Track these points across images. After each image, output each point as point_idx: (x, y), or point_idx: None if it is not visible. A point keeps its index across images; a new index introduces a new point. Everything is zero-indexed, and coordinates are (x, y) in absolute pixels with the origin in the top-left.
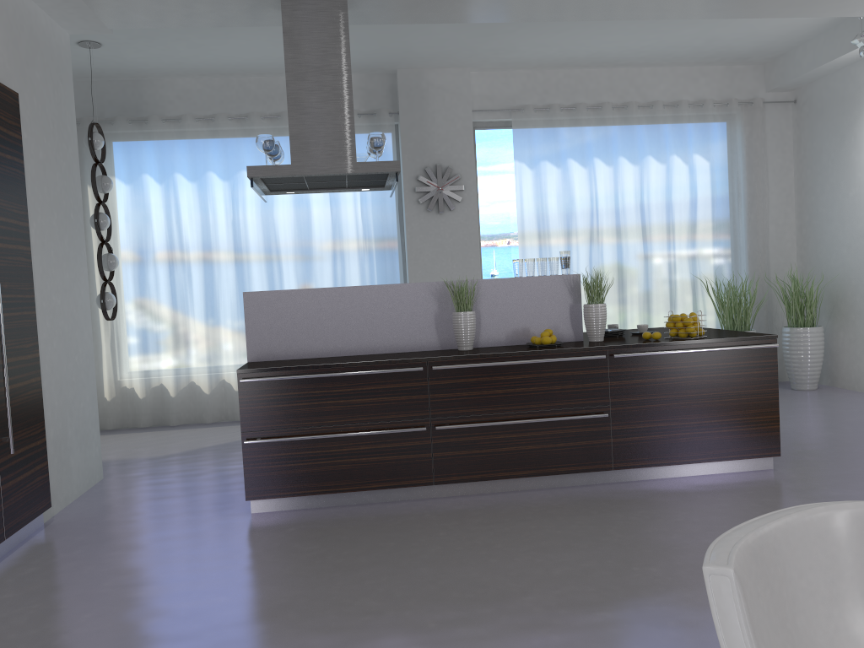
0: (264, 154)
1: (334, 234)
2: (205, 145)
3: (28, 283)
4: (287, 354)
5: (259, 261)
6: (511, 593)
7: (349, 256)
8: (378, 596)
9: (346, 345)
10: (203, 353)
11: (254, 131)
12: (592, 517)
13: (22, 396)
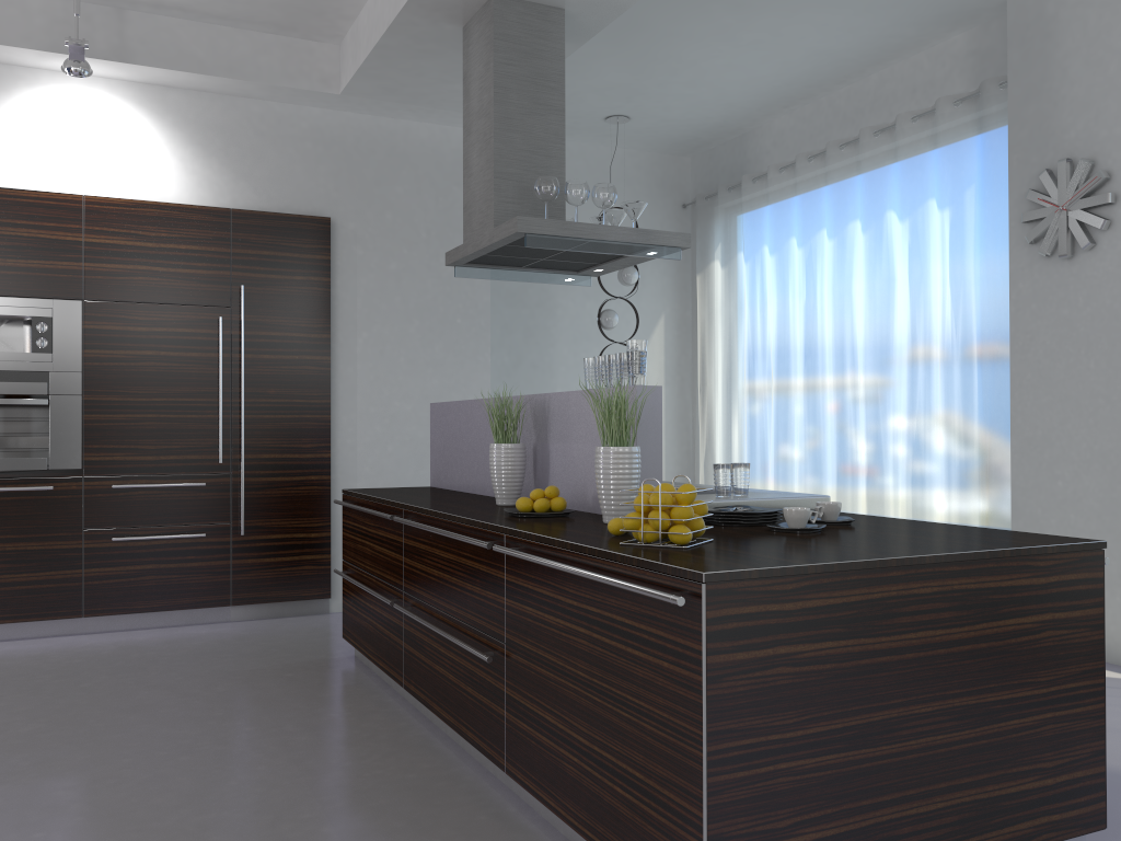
0: (841, 201)
1: (914, 312)
2: (790, 202)
3: (318, 390)
4: (445, 482)
5: (828, 359)
6: (3, 777)
7: (937, 350)
8: (44, 728)
9: (471, 478)
10: (772, 487)
11: (828, 169)
12: (299, 798)
13: (287, 489)
